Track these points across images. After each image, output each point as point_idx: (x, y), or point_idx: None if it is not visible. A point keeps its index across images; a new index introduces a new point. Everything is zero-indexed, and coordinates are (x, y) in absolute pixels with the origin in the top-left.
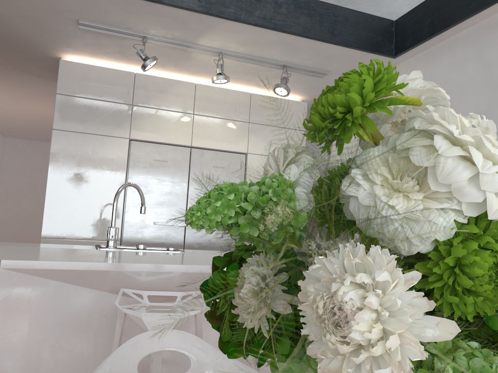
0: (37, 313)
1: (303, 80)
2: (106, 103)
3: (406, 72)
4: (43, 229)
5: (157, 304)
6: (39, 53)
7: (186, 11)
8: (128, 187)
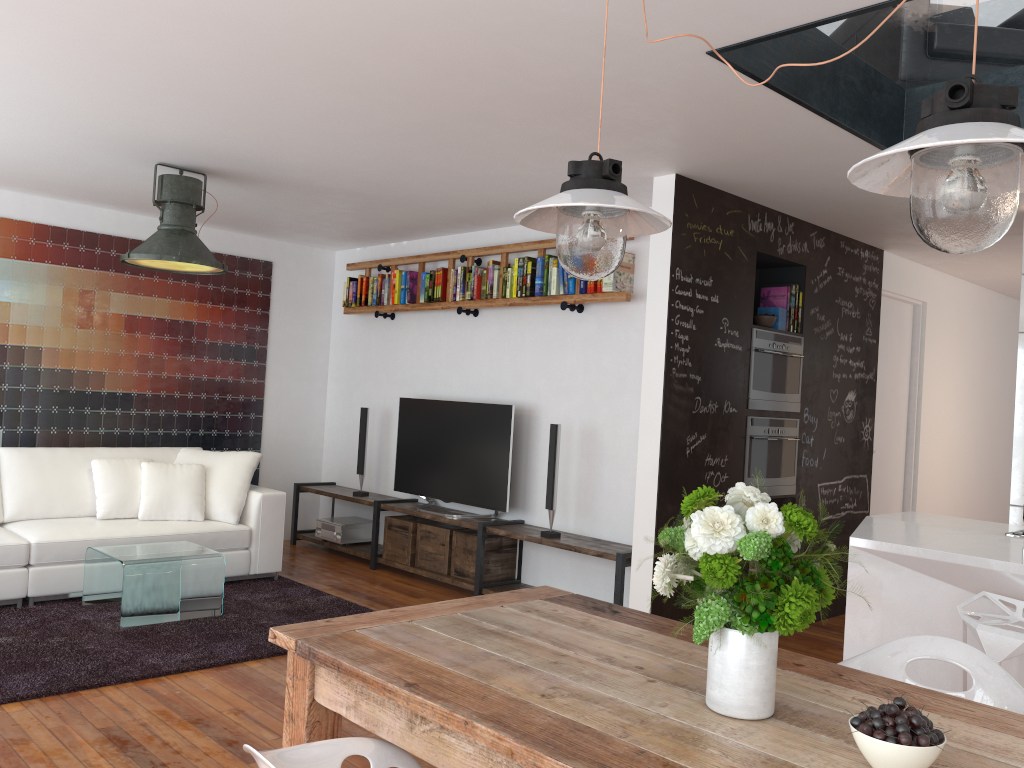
0: (889, 602)
1: None
2: None
3: None
4: (1011, 492)
5: None
6: None
7: None
8: None
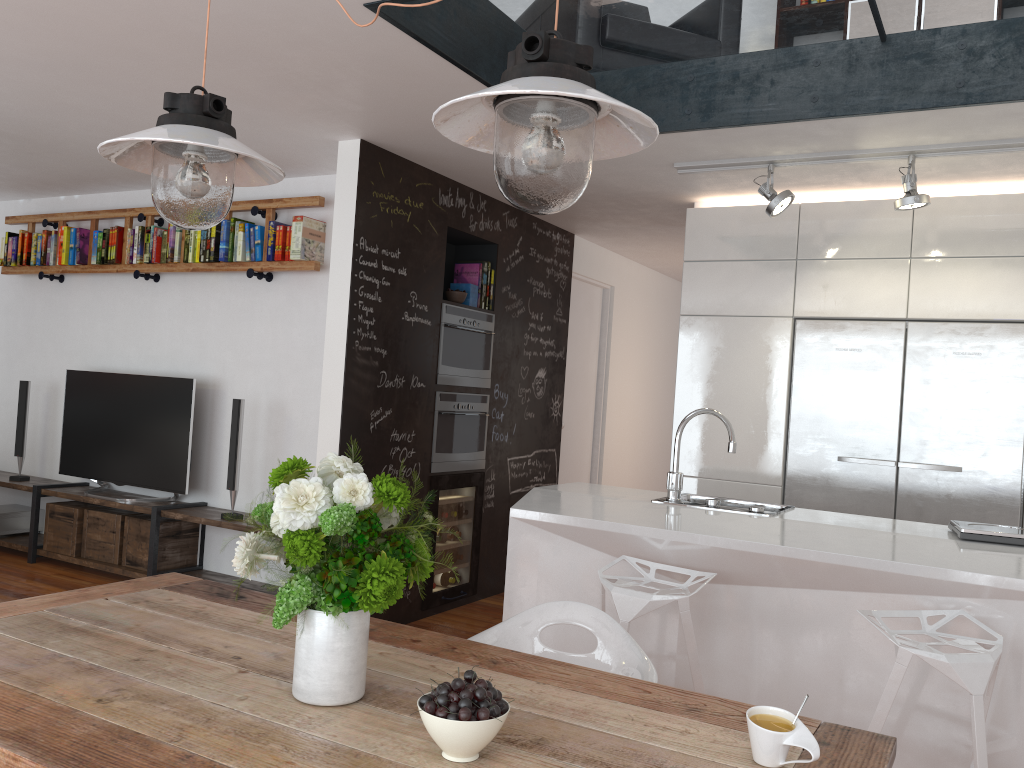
0: (544, 570)
1: None
2: (754, 264)
3: None
4: (671, 463)
5: (662, 581)
6: (664, 203)
7: (795, 122)
8: (792, 397)
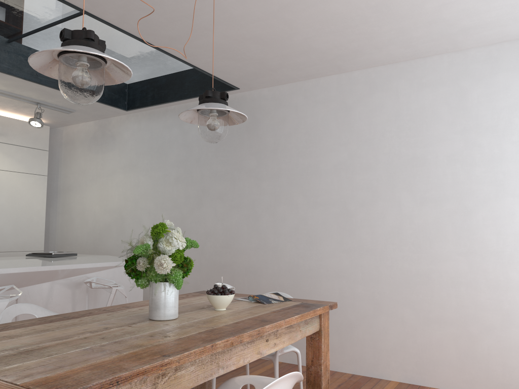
0: None
1: (51, 112)
2: None
3: (135, 122)
4: None
5: None
6: None
7: None
8: None
